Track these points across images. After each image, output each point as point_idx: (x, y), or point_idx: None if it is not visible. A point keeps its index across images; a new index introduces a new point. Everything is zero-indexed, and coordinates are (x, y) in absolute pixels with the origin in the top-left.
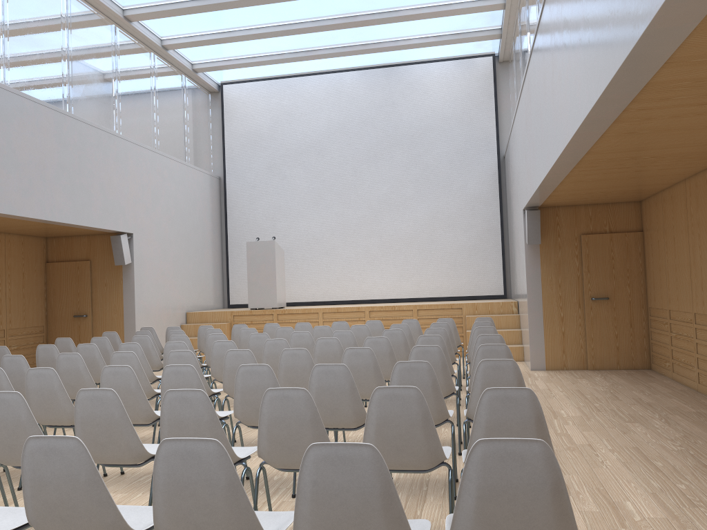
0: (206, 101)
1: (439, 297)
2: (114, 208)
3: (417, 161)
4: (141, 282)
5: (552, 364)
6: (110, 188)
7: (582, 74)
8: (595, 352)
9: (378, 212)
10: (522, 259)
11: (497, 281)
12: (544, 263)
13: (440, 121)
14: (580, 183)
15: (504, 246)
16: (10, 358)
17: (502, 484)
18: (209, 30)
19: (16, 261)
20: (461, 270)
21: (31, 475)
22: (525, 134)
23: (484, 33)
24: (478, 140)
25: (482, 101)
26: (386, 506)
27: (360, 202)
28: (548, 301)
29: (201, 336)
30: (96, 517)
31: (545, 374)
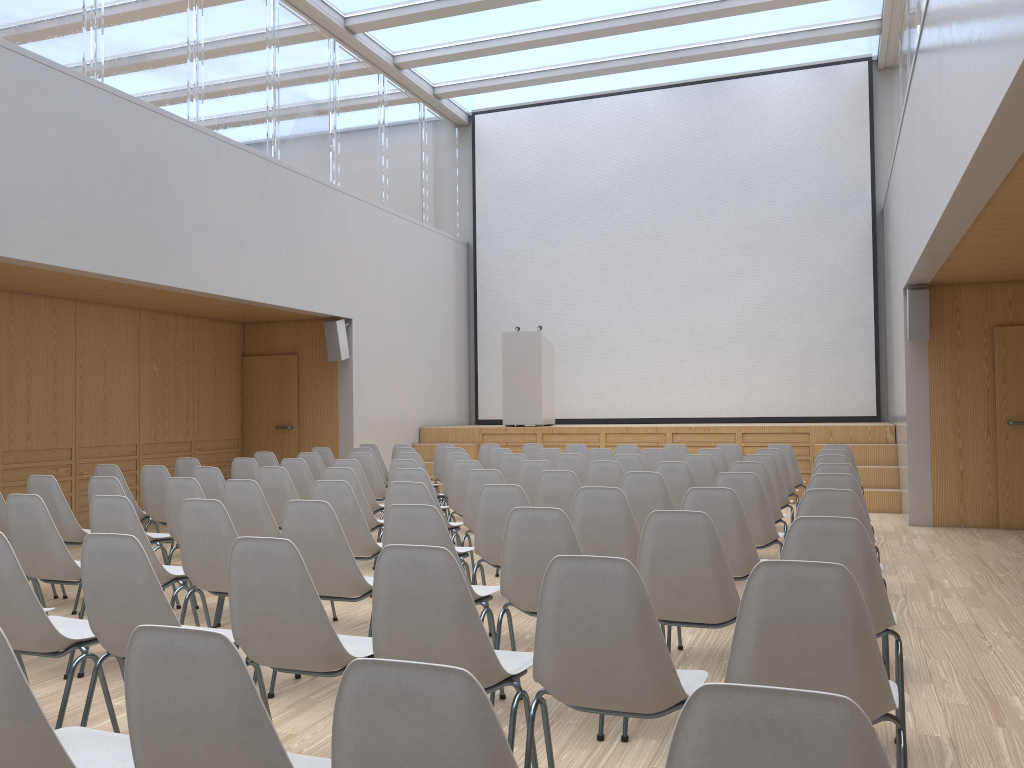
0: (451, 137)
1: (777, 416)
2: (329, 285)
3: (749, 218)
4: (361, 385)
5: (943, 517)
6: (324, 257)
7: (971, 90)
8: (1011, 503)
9: (689, 292)
10: (901, 361)
11: (866, 396)
12: (934, 369)
13: (785, 160)
14: (988, 248)
15: (878, 343)
16: (202, 471)
17: (789, 617)
18: (457, 40)
19: (207, 354)
20: (811, 378)
21: (239, 581)
22: (907, 177)
23: (854, 27)
24: (843, 186)
25: (850, 129)
26: (643, 636)
27: (663, 278)
28: (939, 424)
29: (439, 458)
30: (308, 635)
31: (930, 531)
